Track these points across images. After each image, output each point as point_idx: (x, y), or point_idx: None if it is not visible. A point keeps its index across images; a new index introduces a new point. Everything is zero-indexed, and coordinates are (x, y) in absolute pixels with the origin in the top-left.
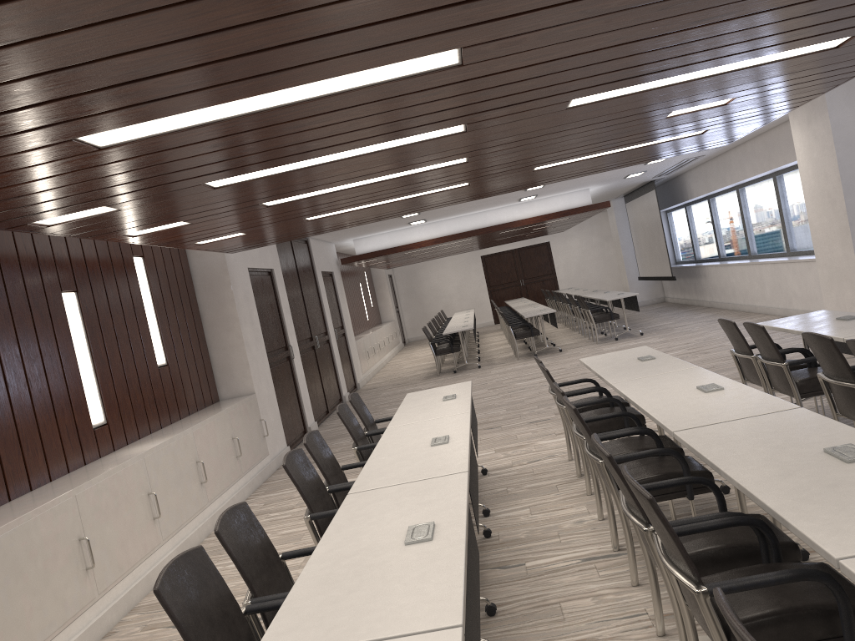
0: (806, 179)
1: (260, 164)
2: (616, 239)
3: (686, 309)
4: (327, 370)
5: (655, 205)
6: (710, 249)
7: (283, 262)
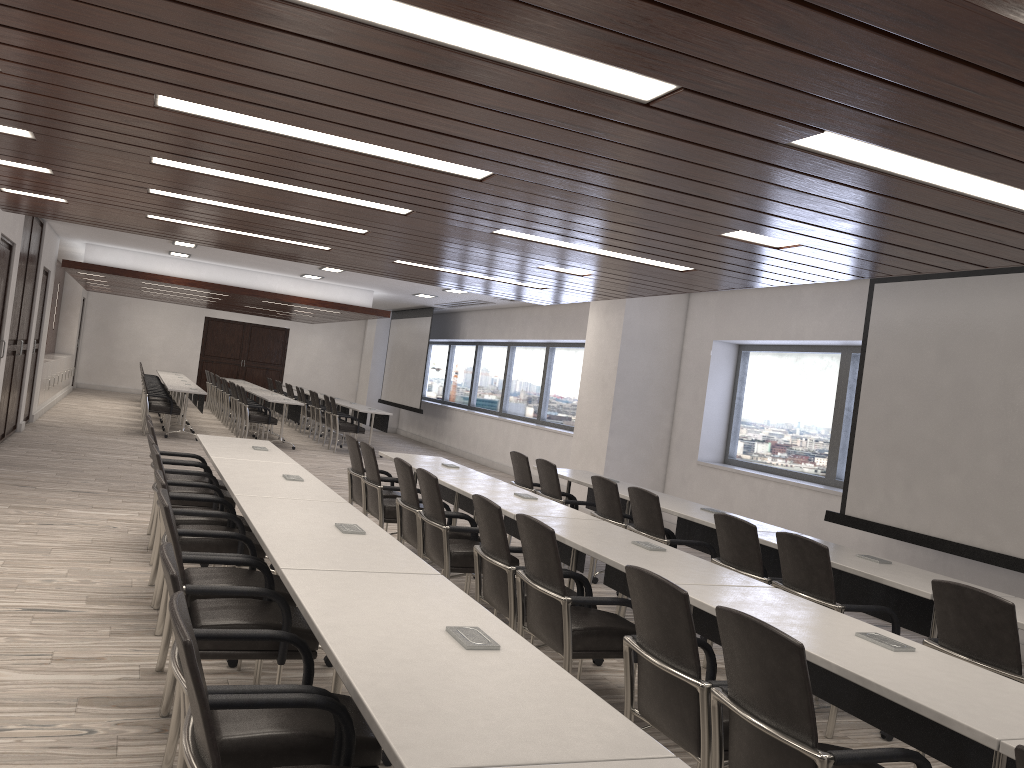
0: (589, 359)
1: (229, 167)
2: (369, 352)
3: (421, 446)
4: (16, 386)
5: (426, 332)
6: (462, 394)
7: (22, 240)
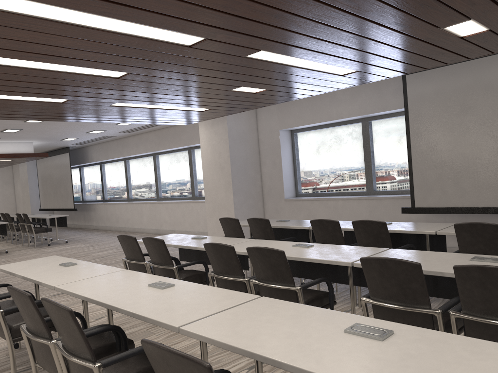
0: (206, 155)
1: None
2: (25, 182)
3: (79, 230)
4: None
5: (67, 162)
6: (96, 194)
7: None
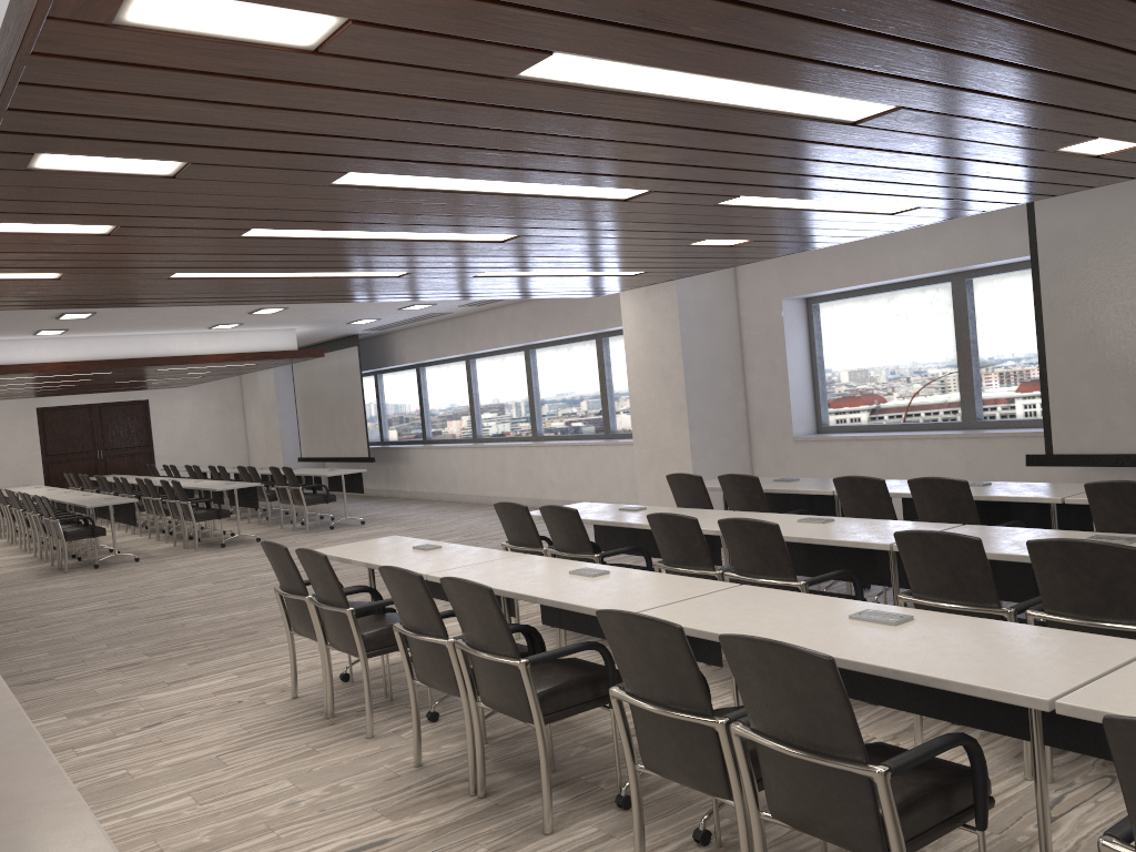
0: (634, 351)
1: (465, 168)
2: (270, 405)
3: (378, 500)
4: None
5: (353, 366)
6: (410, 428)
7: None
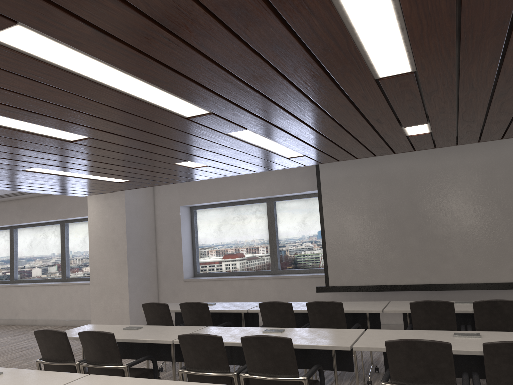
0: (94, 230)
1: (125, 50)
2: None
3: None
4: None
5: None
6: None
7: None
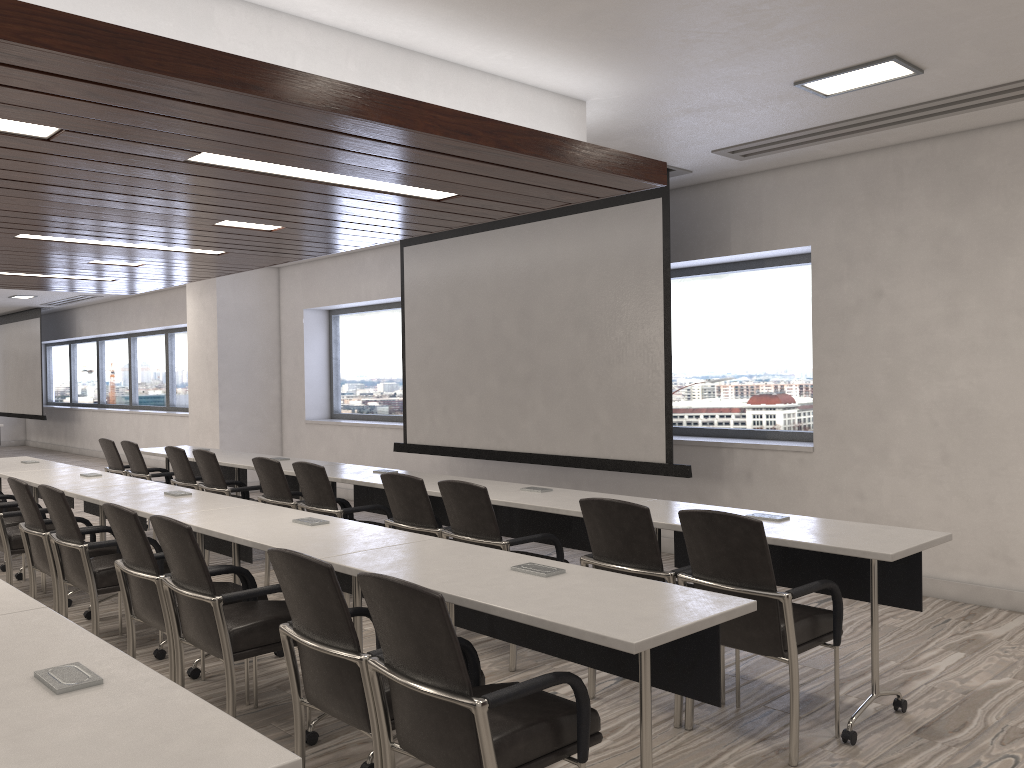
0: (192, 341)
1: None
2: None
3: (52, 453)
4: None
5: (37, 335)
6: (91, 393)
7: None
